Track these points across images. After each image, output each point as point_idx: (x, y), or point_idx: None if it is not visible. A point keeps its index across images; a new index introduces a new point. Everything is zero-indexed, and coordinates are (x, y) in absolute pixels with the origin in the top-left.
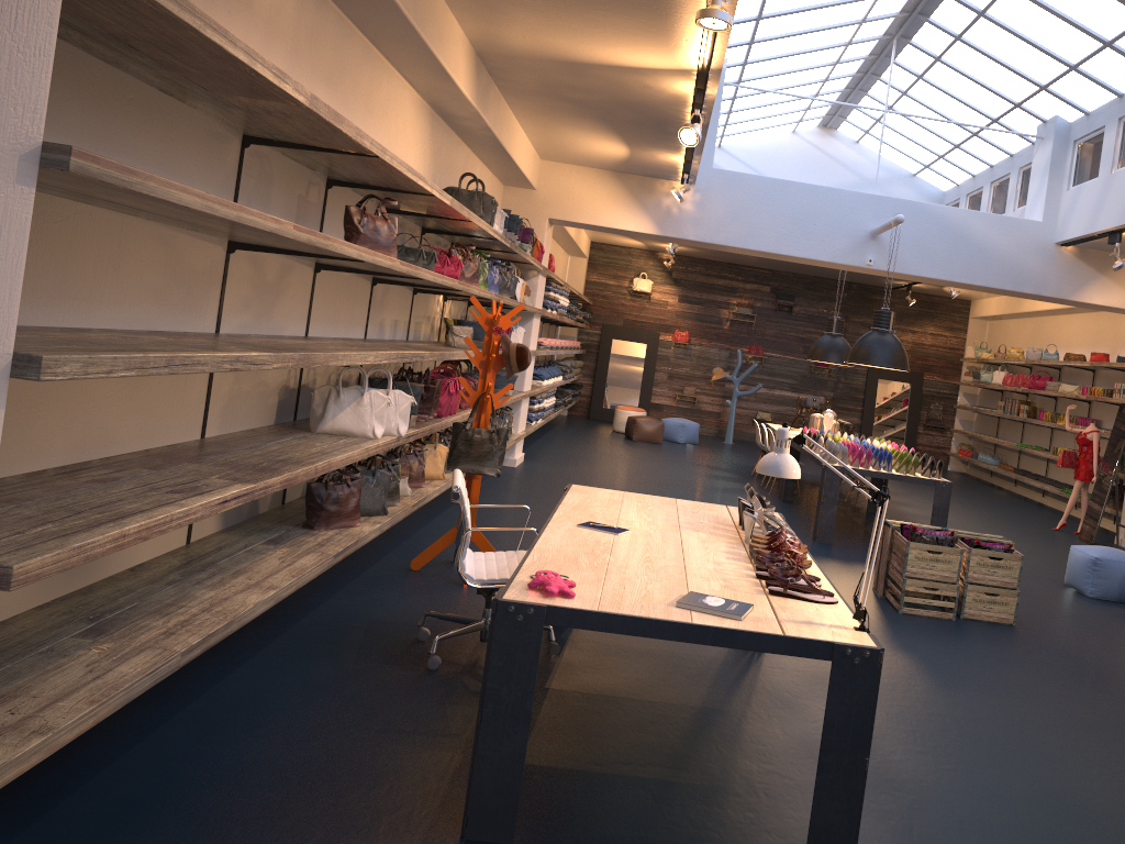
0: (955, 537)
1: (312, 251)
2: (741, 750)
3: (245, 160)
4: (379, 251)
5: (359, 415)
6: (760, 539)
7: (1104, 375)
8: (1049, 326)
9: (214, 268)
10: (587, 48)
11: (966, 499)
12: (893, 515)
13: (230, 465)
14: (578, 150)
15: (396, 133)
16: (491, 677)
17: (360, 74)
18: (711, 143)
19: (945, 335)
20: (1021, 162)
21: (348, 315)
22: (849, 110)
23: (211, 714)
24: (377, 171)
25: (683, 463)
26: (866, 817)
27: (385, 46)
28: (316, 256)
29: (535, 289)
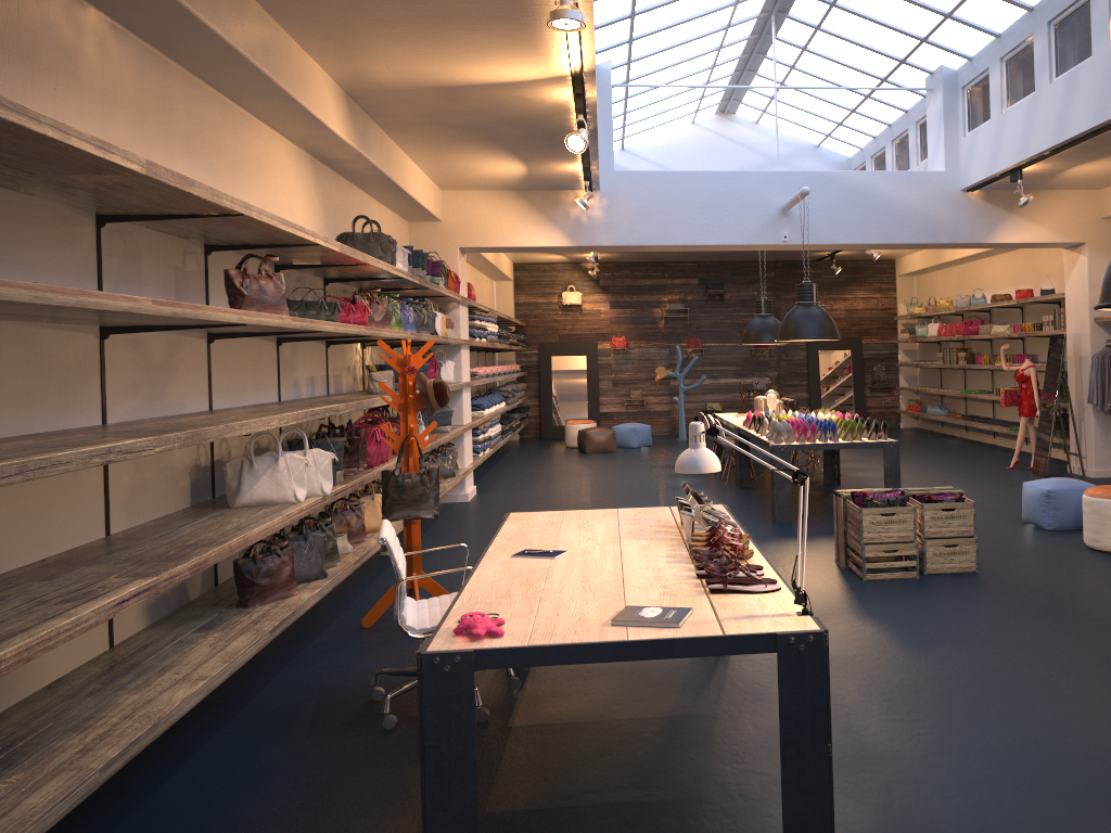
0: (905, 496)
1: (187, 322)
2: (713, 753)
3: (104, 241)
4: (268, 310)
5: (277, 482)
6: (701, 536)
7: (1032, 310)
8: (973, 272)
9: (88, 358)
10: (456, 71)
11: (920, 453)
12: (851, 483)
13: (133, 560)
14: (475, 174)
15: (275, 187)
16: (428, 735)
17: (223, 132)
18: (609, 146)
19: (876, 297)
20: (916, 116)
21: (256, 381)
22: (743, 92)
23: (153, 824)
24: (250, 230)
25: (639, 467)
26: (845, 800)
27: (244, 100)
28: (196, 327)
29: (458, 320)
